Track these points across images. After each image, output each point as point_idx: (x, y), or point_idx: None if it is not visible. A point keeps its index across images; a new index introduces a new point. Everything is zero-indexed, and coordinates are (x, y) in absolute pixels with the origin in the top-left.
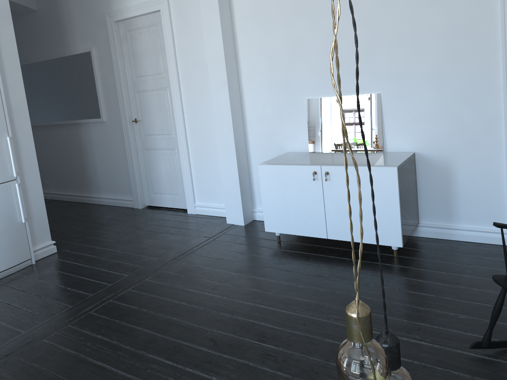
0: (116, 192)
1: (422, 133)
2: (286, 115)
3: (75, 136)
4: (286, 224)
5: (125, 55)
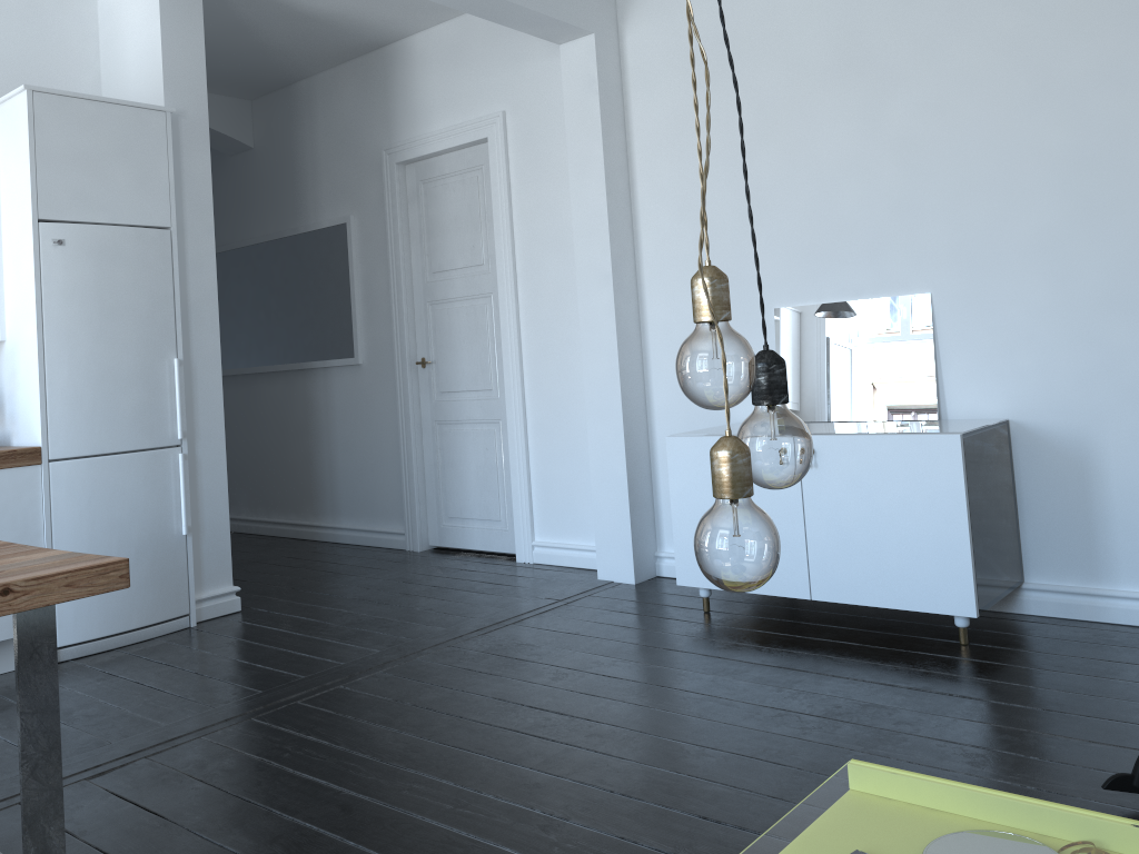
0: (371, 515)
1: (1024, 377)
2: None
3: (299, 396)
4: None
5: (412, 229)
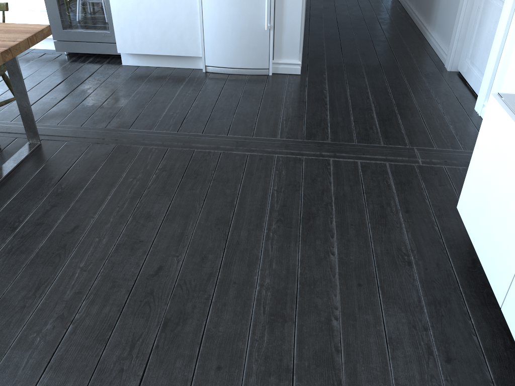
0: (442, 36)
1: None
2: None
3: None
4: (475, 224)
5: None
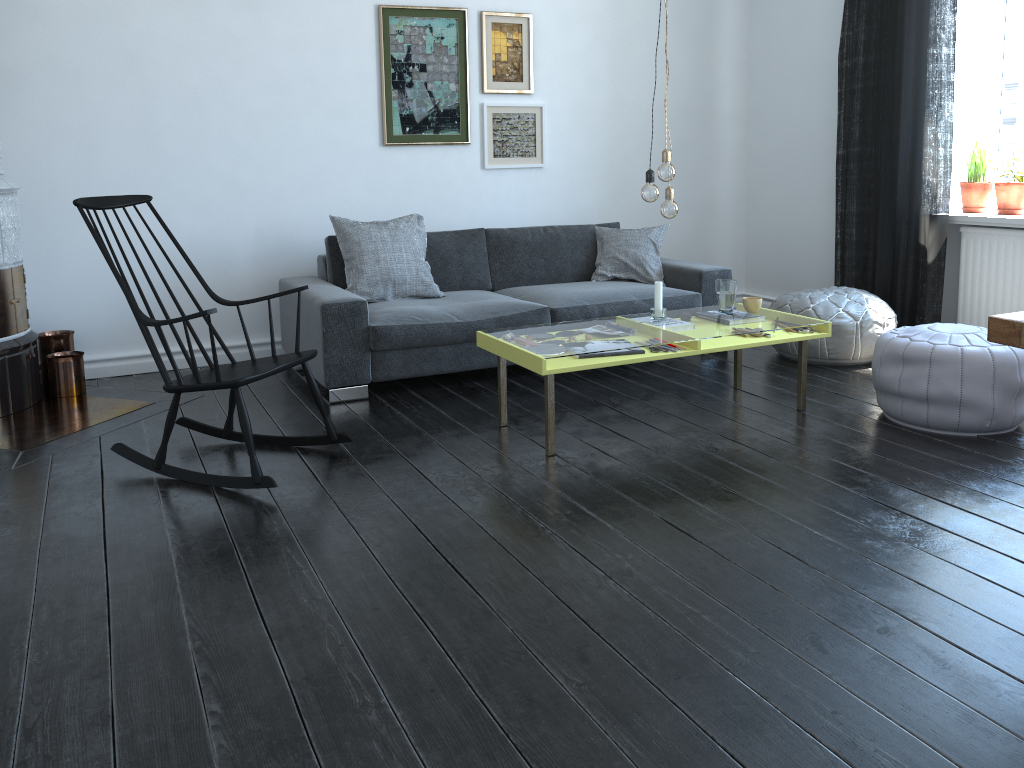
0: None
1: None
2: None
3: None
4: None
5: None
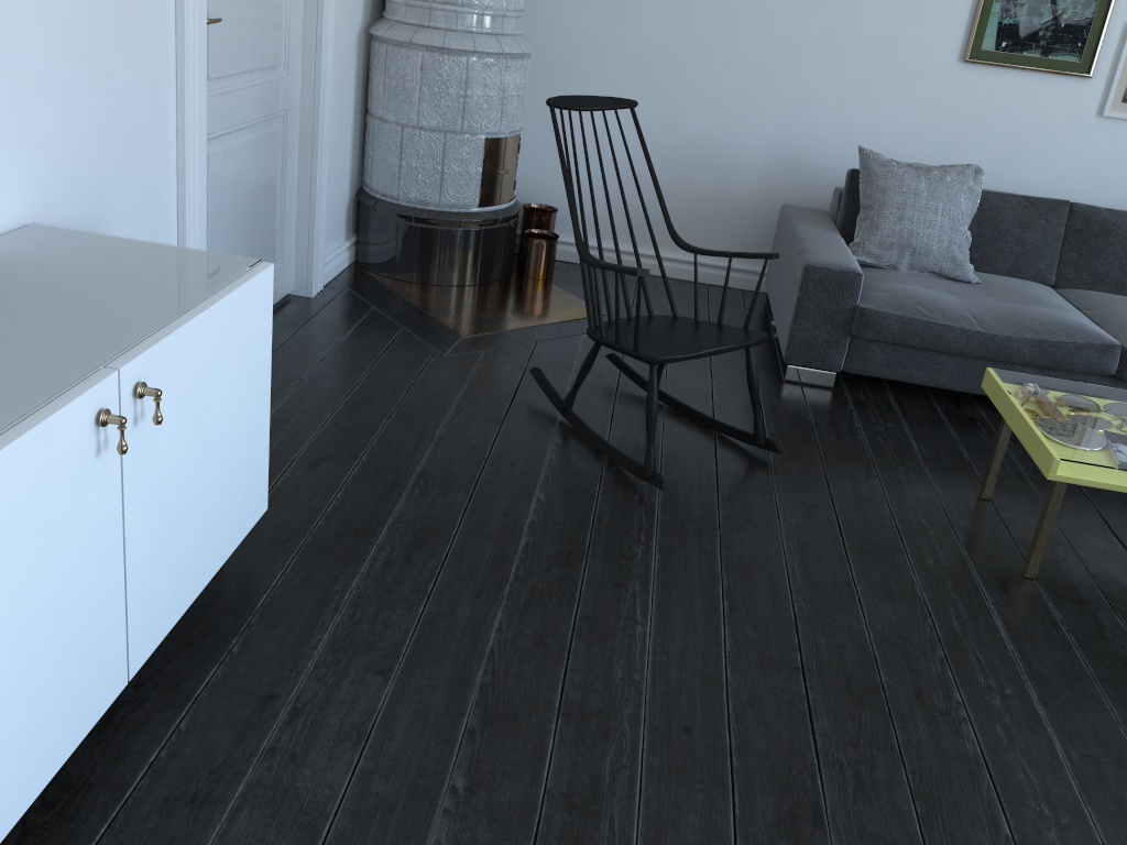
0: None
1: (44, 148)
2: None
3: None
4: None
5: None
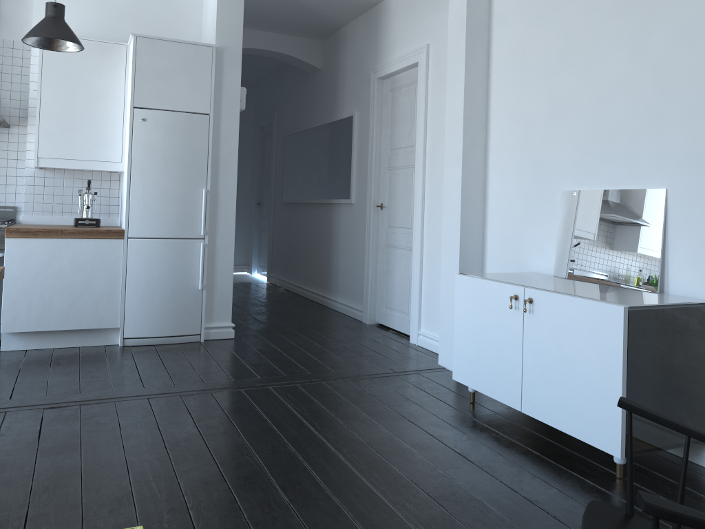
0: (351, 297)
1: None
2: (534, 214)
3: (327, 219)
4: (476, 374)
5: (383, 121)
